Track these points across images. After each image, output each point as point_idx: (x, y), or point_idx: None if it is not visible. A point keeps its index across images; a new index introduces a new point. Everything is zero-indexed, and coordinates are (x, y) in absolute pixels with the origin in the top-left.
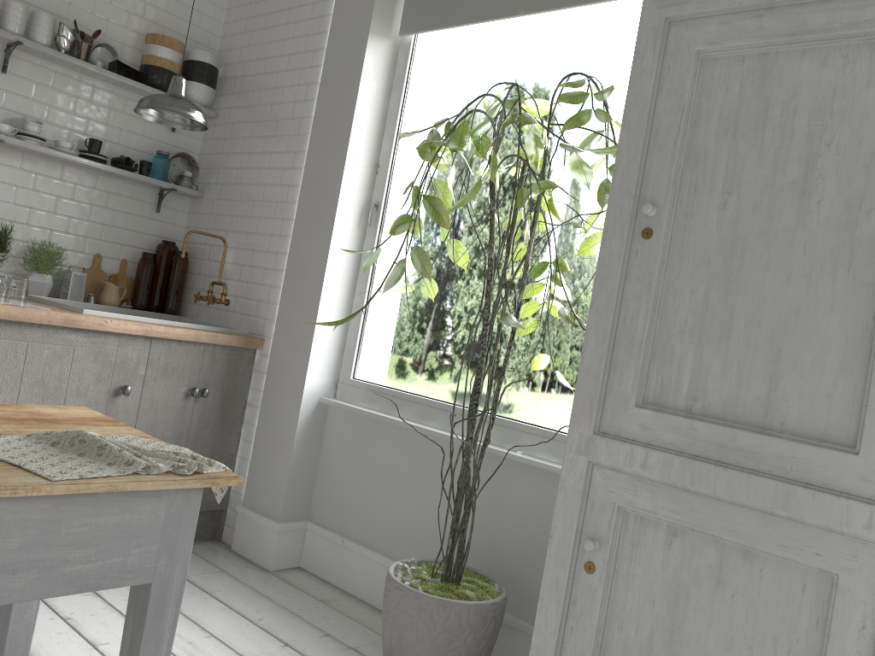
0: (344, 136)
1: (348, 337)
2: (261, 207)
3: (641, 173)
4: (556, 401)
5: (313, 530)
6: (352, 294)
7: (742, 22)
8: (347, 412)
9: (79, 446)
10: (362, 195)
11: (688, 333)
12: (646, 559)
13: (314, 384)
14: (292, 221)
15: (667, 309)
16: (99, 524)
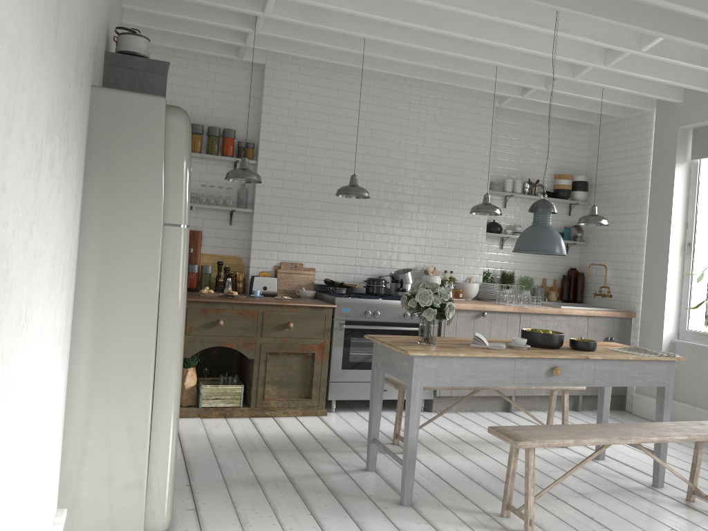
0: (668, 213)
1: (681, 309)
2: (623, 249)
3: None
4: None
5: (675, 404)
6: (681, 288)
7: None
8: (686, 346)
9: (637, 350)
10: (680, 239)
11: None
12: None
13: (667, 333)
14: (643, 255)
15: None
16: (652, 368)
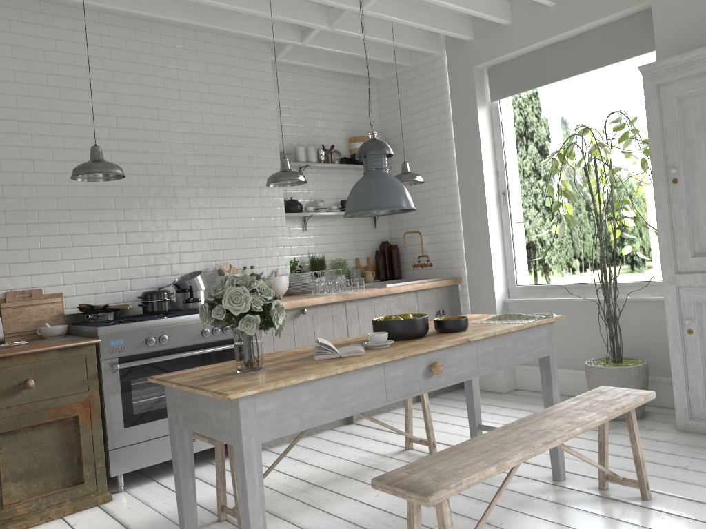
0: (478, 163)
1: (507, 265)
2: (436, 210)
3: (664, 155)
4: (588, 277)
5: (519, 368)
6: (503, 242)
7: (694, 80)
8: (520, 303)
9: (509, 317)
10: (494, 190)
11: None
12: None
13: (499, 293)
14: (459, 213)
15: (694, 211)
16: (534, 337)
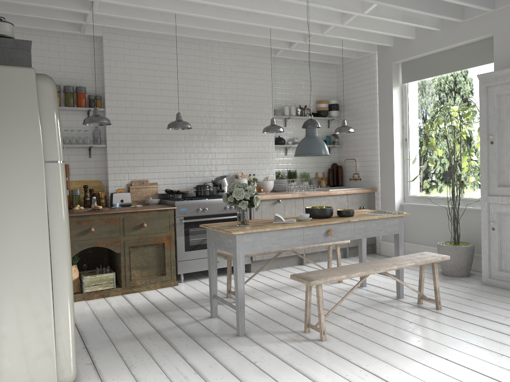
0: (391, 120)
1: (405, 183)
2: (365, 147)
3: (487, 127)
4: None
5: (406, 244)
6: (403, 169)
7: (506, 86)
8: (410, 206)
9: (379, 212)
10: (400, 137)
11: (507, 166)
12: (507, 224)
13: (397, 199)
14: (378, 150)
15: (501, 161)
16: (390, 223)
